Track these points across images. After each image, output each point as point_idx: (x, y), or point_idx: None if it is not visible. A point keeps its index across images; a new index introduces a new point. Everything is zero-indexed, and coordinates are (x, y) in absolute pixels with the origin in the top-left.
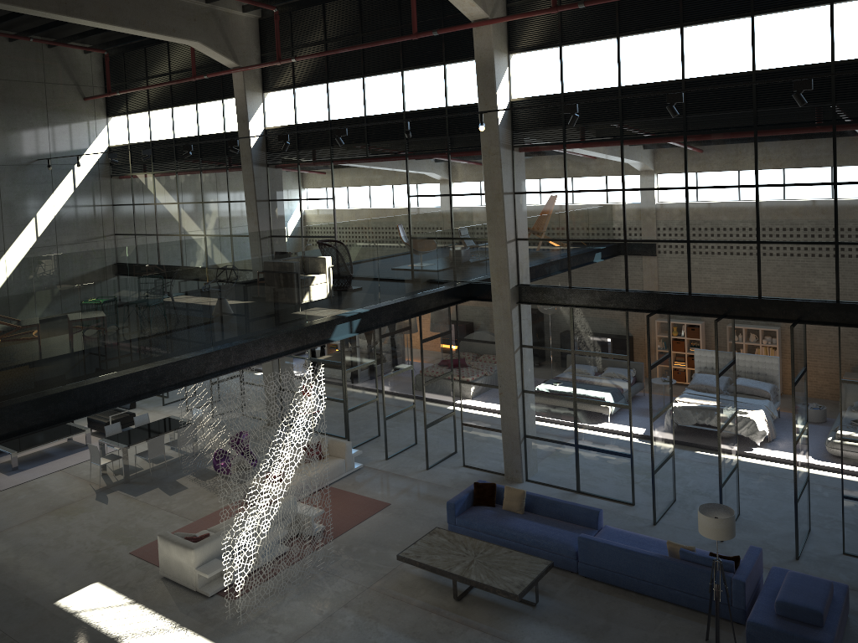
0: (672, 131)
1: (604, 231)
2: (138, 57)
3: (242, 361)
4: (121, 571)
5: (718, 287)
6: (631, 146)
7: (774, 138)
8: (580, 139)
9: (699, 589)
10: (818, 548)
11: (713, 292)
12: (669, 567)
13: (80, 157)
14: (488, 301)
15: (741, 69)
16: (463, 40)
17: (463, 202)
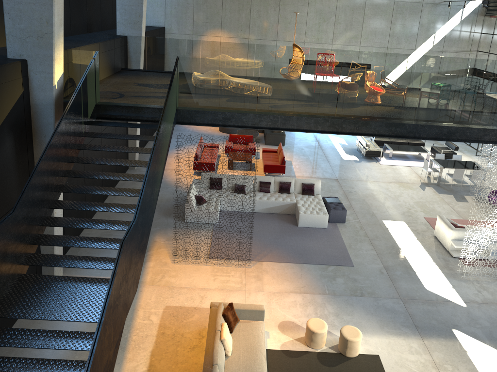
0: None
1: None
2: None
3: None
4: (416, 223)
5: None
6: None
7: None
8: None
9: None
10: None
11: None
12: None
13: (468, 2)
14: None
15: None
16: None
17: None
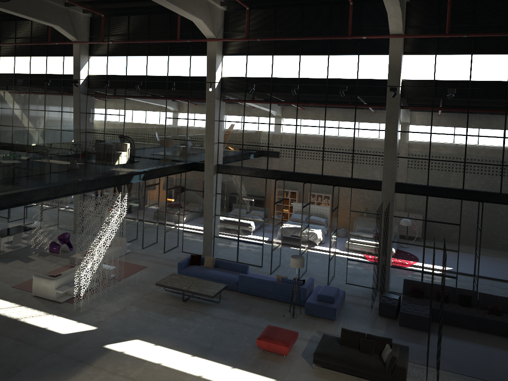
0: (292, 100)
1: (259, 141)
2: (11, 25)
3: (92, 187)
4: (9, 294)
5: (306, 169)
6: (274, 104)
7: (333, 107)
8: (252, 99)
9: (288, 293)
10: (336, 282)
11: (303, 171)
12: (277, 284)
13: None
14: (202, 171)
15: (322, 76)
16: (201, 45)
17: (194, 123)
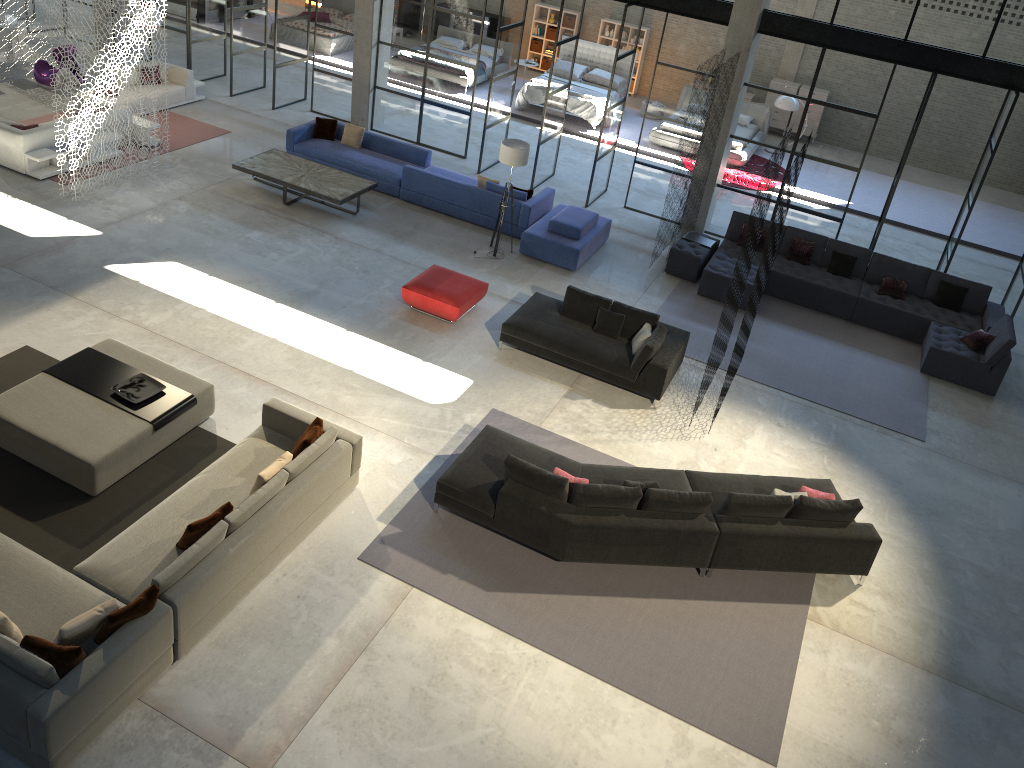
0: None
1: None
2: None
3: None
4: None
5: None
6: None
7: None
8: None
9: (495, 212)
10: (606, 203)
11: None
12: (475, 194)
13: None
14: None
15: None
16: None
17: None
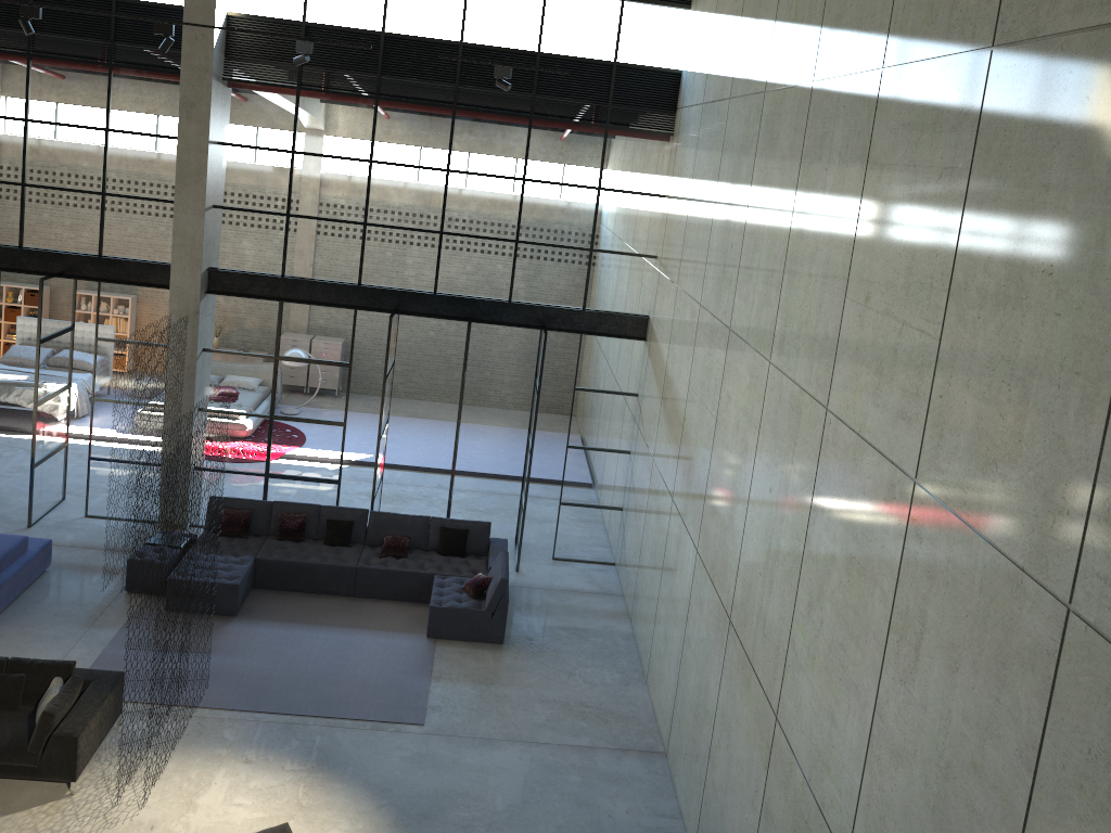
0: None
1: None
2: None
3: None
4: None
5: None
6: None
7: (50, 69)
8: None
9: None
10: (61, 515)
11: None
12: None
13: None
14: None
15: None
16: None
17: None
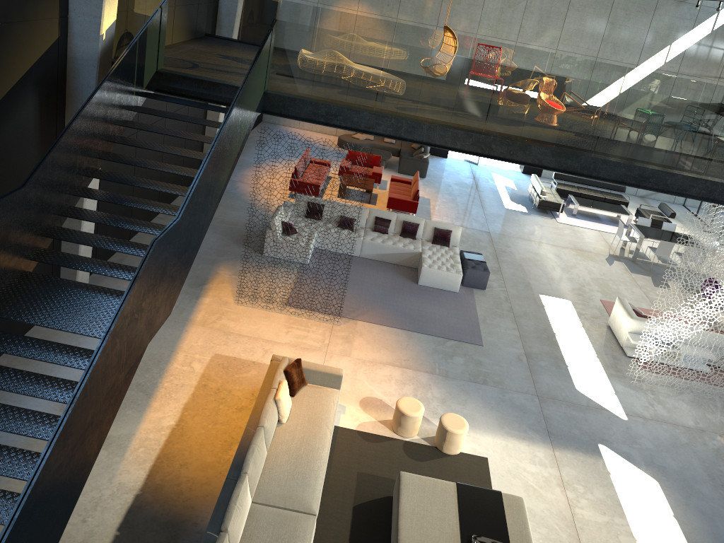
0: None
1: None
2: None
3: None
4: (587, 305)
5: None
6: None
7: None
8: None
9: None
10: None
11: None
12: None
13: None
14: None
15: None
16: None
17: None
